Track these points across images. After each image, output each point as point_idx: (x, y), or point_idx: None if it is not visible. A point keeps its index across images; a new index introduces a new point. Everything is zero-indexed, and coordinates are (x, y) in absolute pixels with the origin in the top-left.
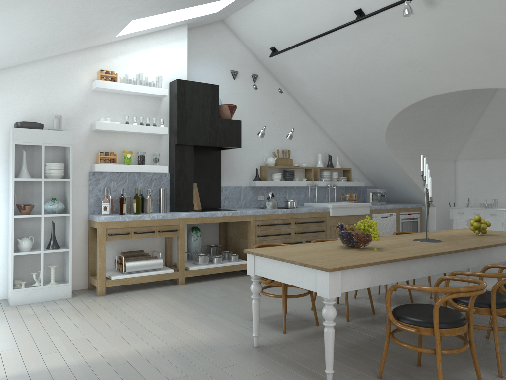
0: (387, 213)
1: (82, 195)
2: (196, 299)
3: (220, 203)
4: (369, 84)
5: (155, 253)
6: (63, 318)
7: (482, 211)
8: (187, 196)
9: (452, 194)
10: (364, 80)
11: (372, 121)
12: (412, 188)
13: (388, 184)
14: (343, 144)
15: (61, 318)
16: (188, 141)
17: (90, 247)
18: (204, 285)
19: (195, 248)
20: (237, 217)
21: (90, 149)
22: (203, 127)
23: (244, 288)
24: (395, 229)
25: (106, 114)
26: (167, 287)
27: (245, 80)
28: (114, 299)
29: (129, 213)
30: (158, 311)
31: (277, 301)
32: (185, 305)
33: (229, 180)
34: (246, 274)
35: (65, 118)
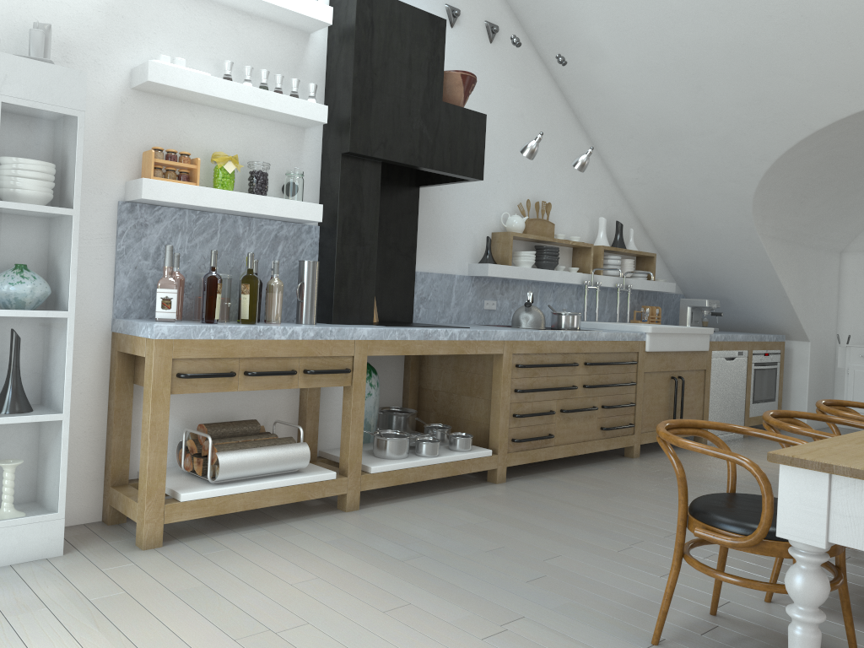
0: (734, 350)
1: (97, 265)
2: (425, 560)
3: (412, 310)
4: (769, 60)
5: (275, 426)
6: (61, 645)
7: None
8: (361, 287)
9: (833, 318)
10: (760, 49)
11: (740, 150)
12: (773, 301)
13: (719, 291)
14: (644, 202)
15: (52, 647)
16: (373, 147)
17: (115, 409)
18: (410, 514)
19: (366, 415)
20: (477, 344)
21: (125, 139)
22: (408, 118)
23: (520, 524)
24: (744, 384)
25: (171, 49)
26: (320, 519)
27: (474, 33)
28: (194, 562)
29: (225, 322)
30: (352, 610)
31: (645, 569)
32: (412, 585)
33: (430, 260)
34: (483, 480)
35: (59, 43)
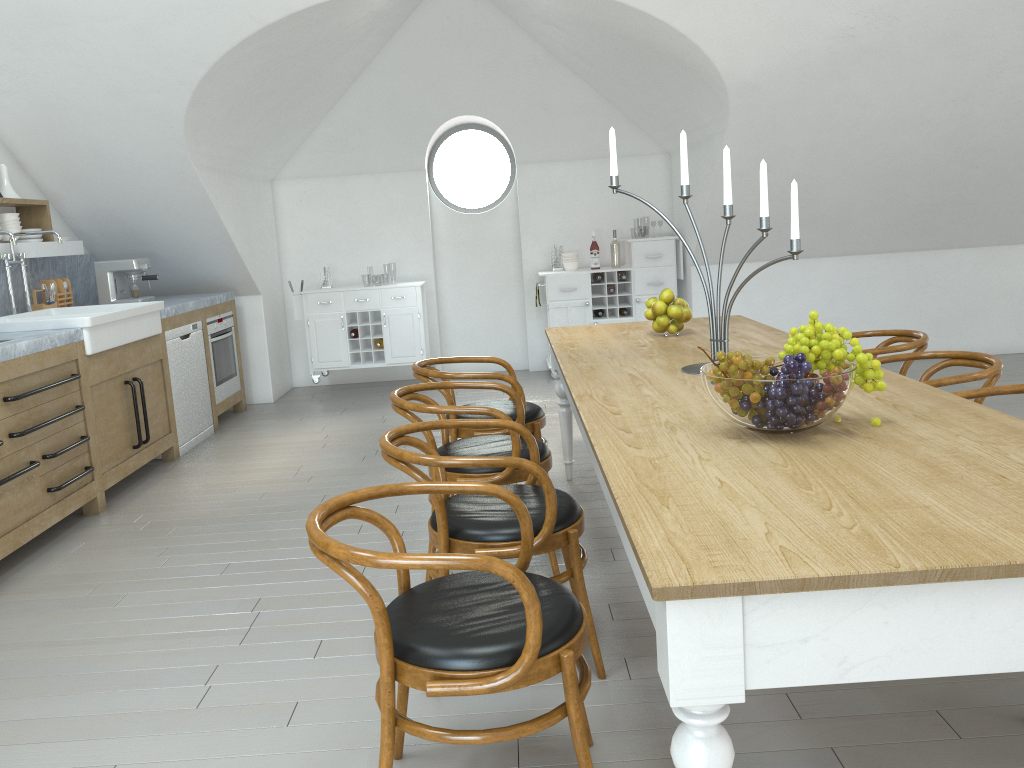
0: (188, 325)
1: None
2: None
3: None
4: None
5: None
6: None
7: (375, 293)
8: None
9: (277, 261)
10: None
11: (164, 47)
12: (217, 251)
13: (143, 245)
14: (17, 122)
15: None
16: None
17: None
18: None
19: None
20: None
21: None
22: None
23: (1, 733)
24: (206, 364)
25: None
26: None
27: None
28: None
29: None
30: None
31: (258, 723)
32: None
33: None
34: None
35: None
